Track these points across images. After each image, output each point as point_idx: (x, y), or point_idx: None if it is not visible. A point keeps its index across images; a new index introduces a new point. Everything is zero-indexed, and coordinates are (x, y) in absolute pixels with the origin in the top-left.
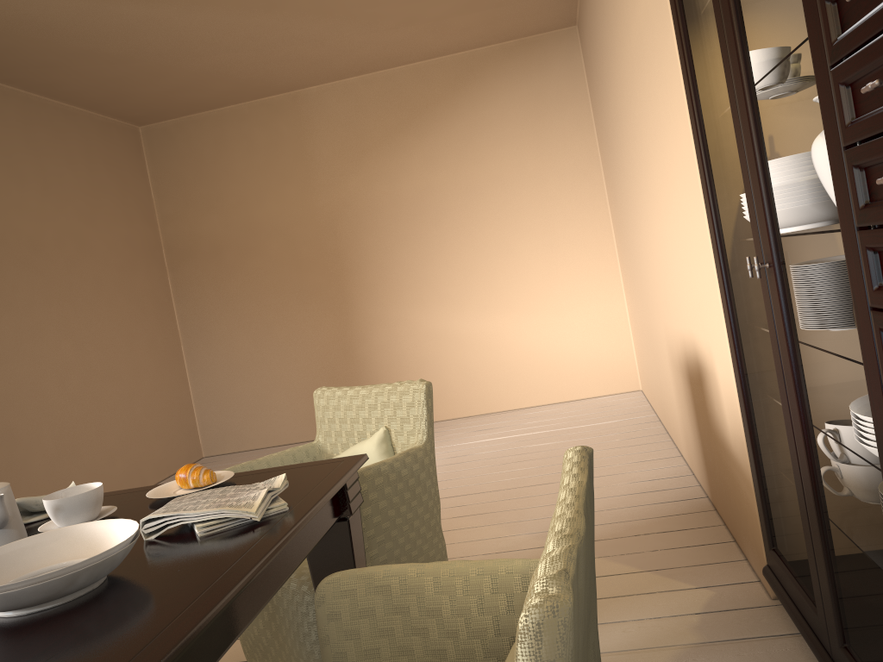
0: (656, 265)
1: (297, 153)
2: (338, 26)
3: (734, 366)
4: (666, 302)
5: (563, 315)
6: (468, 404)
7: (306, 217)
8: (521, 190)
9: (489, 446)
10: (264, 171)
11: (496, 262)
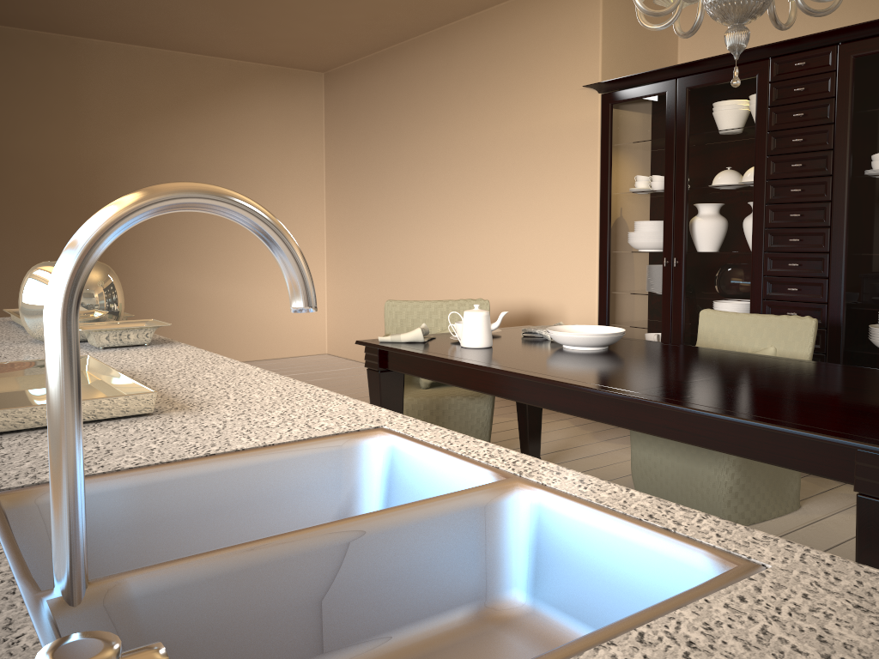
0: (463, 260)
1: (66, 96)
2: (212, 17)
3: (600, 309)
4: (473, 282)
5: (282, 290)
6: None
7: (66, 160)
8: (265, 185)
9: None
10: (25, 103)
11: (237, 239)
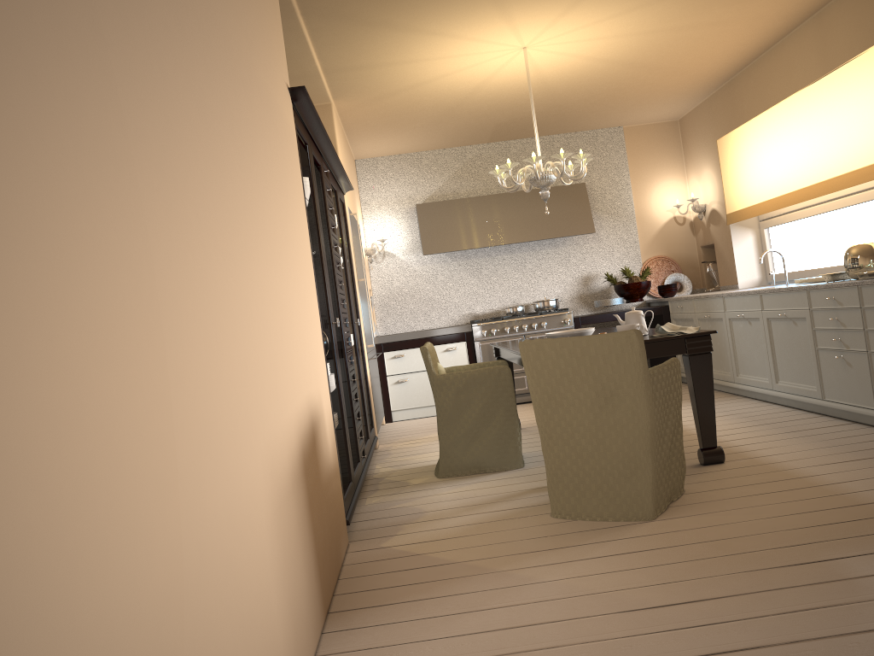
0: (259, 332)
1: None
2: None
3: (329, 388)
4: (274, 387)
5: None
6: None
7: None
8: None
9: None
10: None
11: None
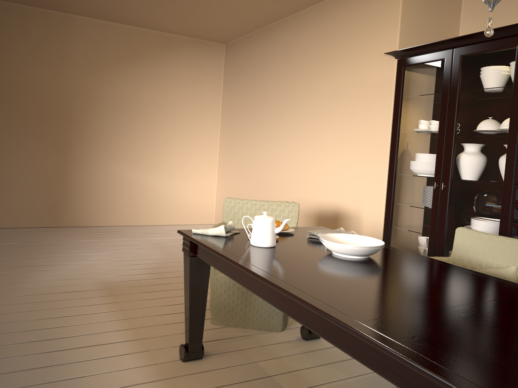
0: (298, 171)
1: (58, 50)
2: (145, 2)
3: (386, 215)
4: (302, 187)
5: (187, 181)
6: (128, 219)
7: (54, 90)
8: (181, 113)
9: (168, 241)
10: (32, 53)
11: (160, 146)
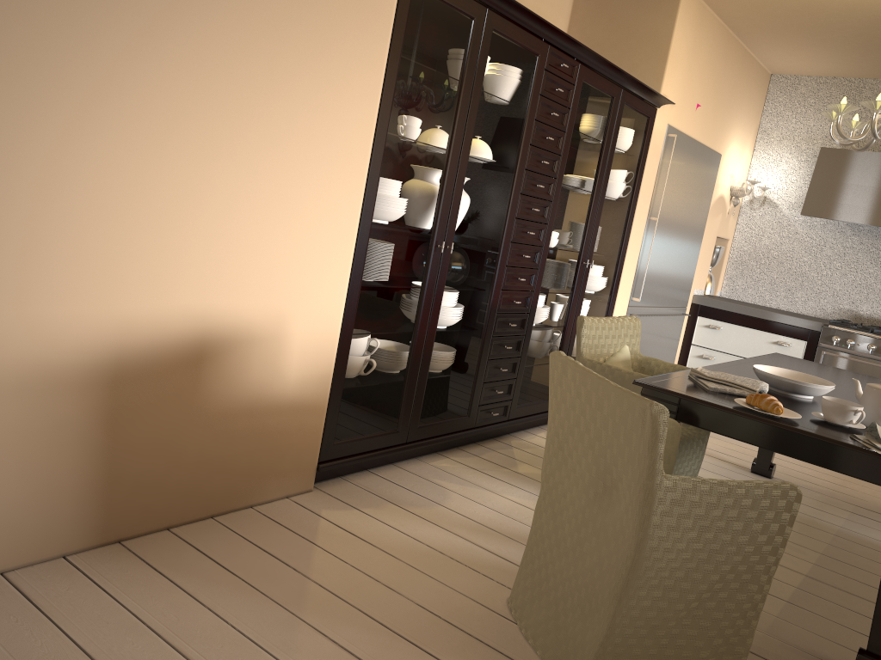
0: None
1: None
2: None
3: (348, 315)
4: (2, 271)
5: None
6: None
7: None
8: None
9: None
10: None
11: None
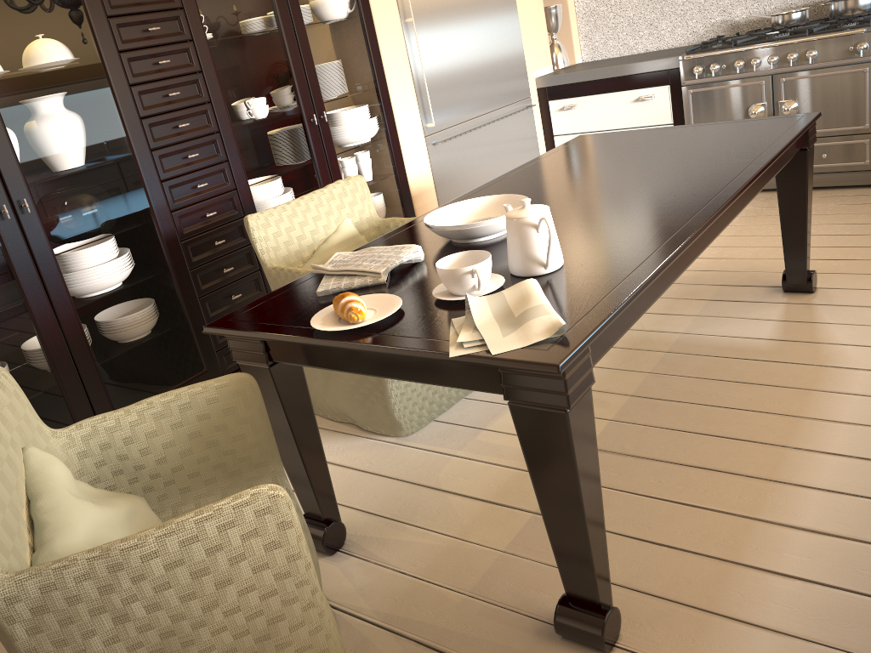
0: None
1: None
2: None
3: None
4: None
5: None
6: None
7: None
8: None
9: None
10: None
11: None
